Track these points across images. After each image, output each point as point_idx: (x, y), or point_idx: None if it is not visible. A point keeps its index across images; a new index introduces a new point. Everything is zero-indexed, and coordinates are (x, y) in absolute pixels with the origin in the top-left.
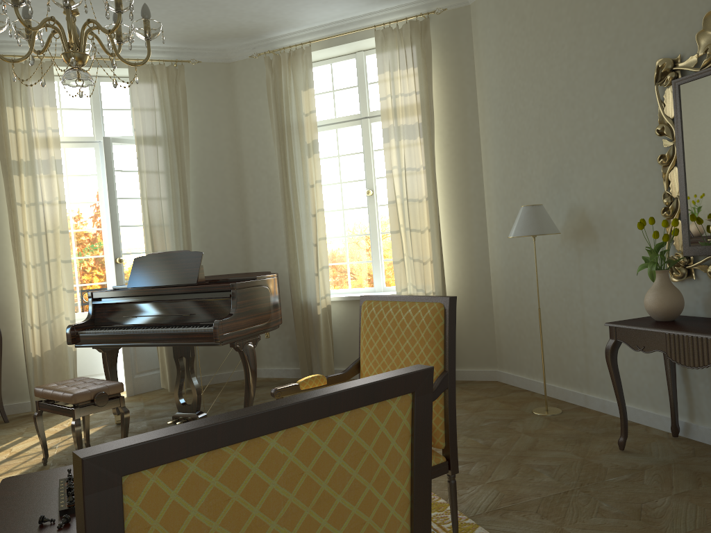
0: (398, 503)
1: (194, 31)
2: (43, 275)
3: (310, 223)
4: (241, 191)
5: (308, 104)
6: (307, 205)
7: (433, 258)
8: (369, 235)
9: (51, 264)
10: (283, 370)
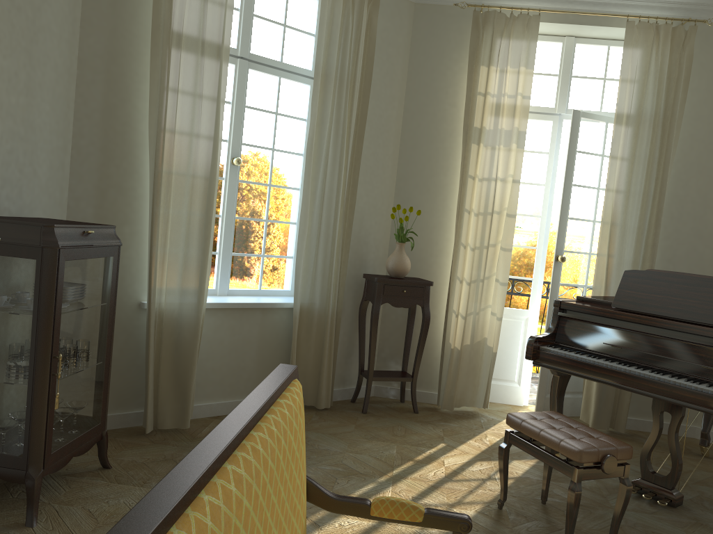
0: None
1: None
2: (479, 261)
3: None
4: None
5: None
6: None
7: None
8: None
9: (488, 250)
10: None
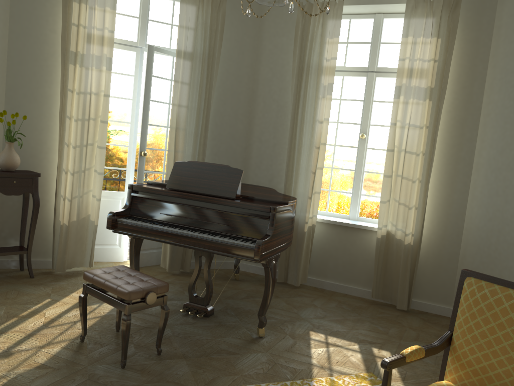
0: None
1: None
2: (80, 156)
3: (311, 153)
4: (251, 112)
5: (331, 51)
6: (312, 138)
7: (418, 205)
8: (354, 171)
9: (88, 148)
10: (259, 268)
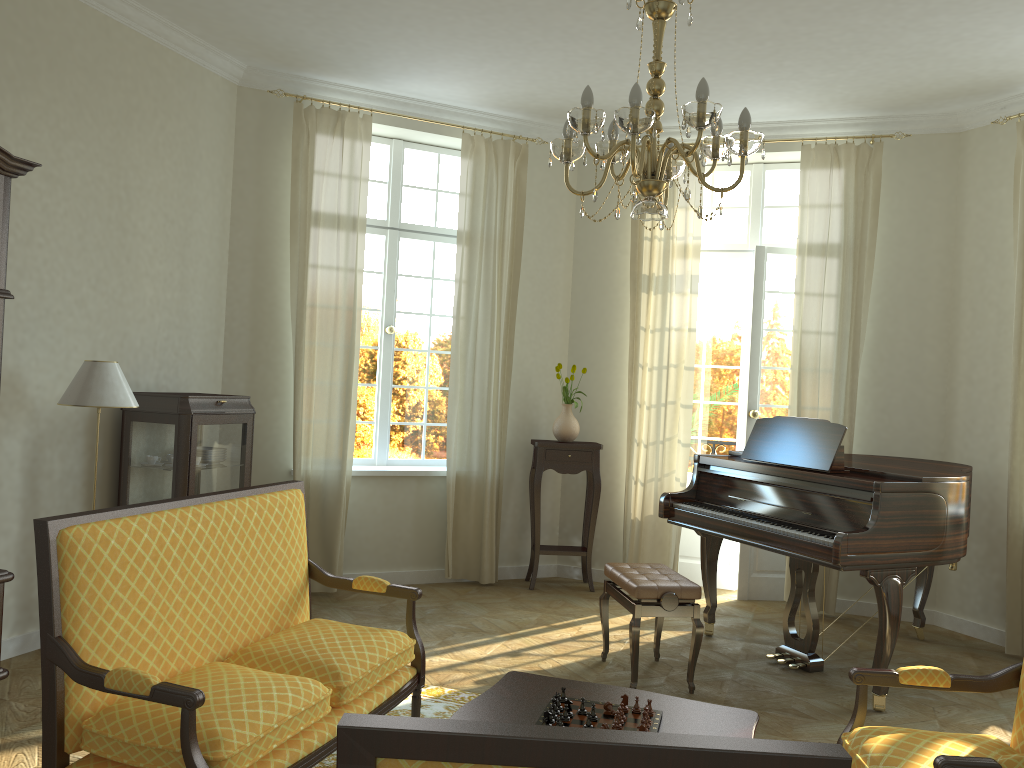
0: None
1: (900, 93)
2: (657, 420)
3: None
4: (950, 331)
5: None
6: None
7: None
8: None
9: (667, 407)
10: (980, 627)
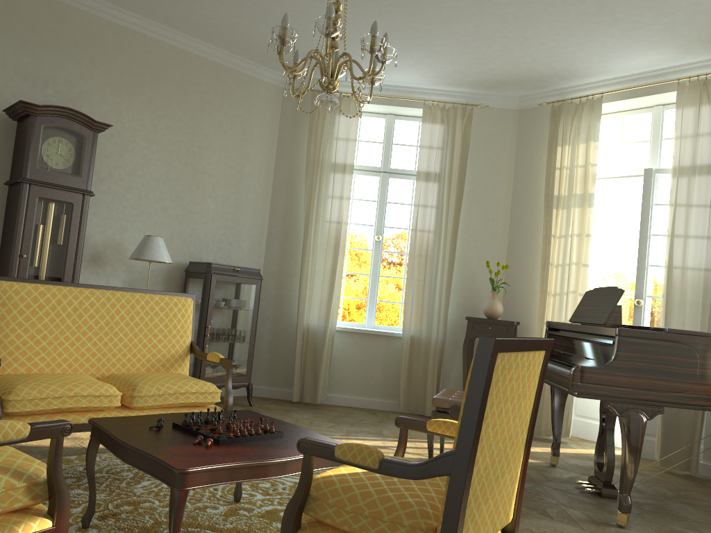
0: None
1: None
2: (560, 305)
3: None
4: None
5: None
6: None
7: None
8: None
9: (569, 296)
10: None
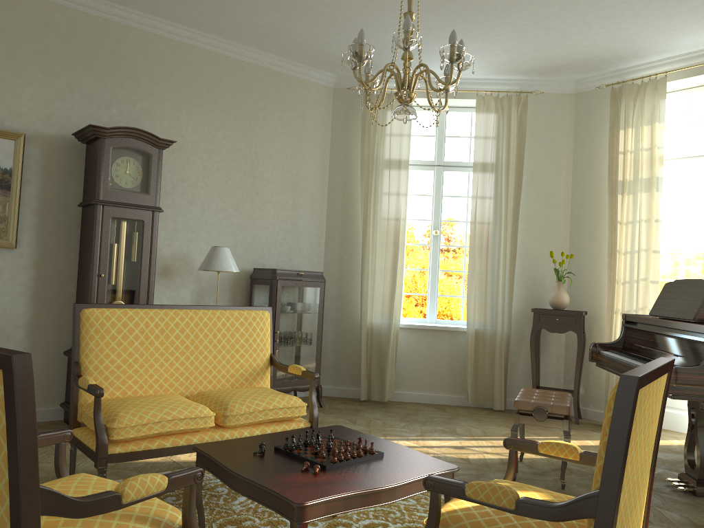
0: (3, 457)
1: None
2: (630, 293)
3: None
4: None
5: None
6: None
7: None
8: None
9: (640, 283)
10: None
